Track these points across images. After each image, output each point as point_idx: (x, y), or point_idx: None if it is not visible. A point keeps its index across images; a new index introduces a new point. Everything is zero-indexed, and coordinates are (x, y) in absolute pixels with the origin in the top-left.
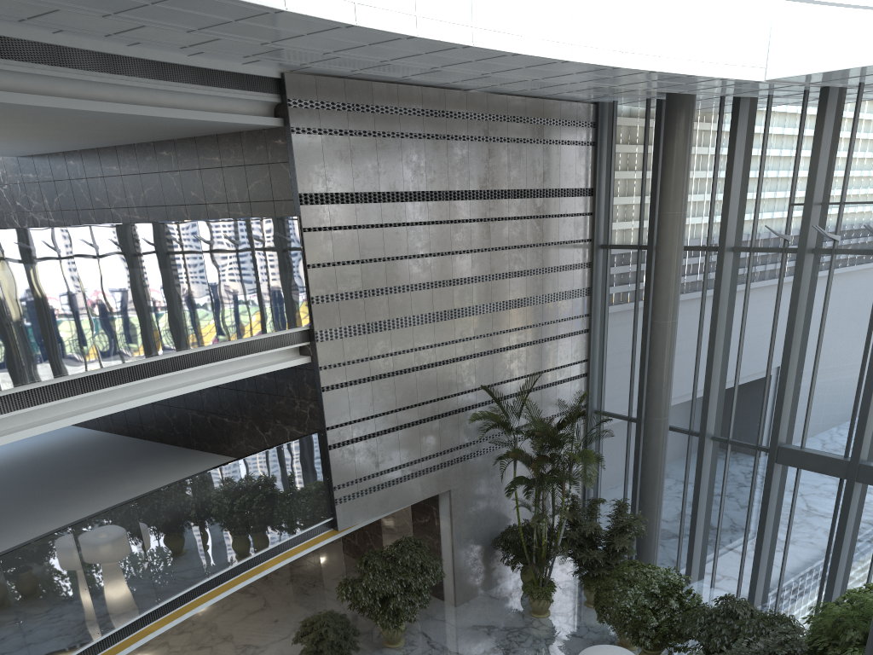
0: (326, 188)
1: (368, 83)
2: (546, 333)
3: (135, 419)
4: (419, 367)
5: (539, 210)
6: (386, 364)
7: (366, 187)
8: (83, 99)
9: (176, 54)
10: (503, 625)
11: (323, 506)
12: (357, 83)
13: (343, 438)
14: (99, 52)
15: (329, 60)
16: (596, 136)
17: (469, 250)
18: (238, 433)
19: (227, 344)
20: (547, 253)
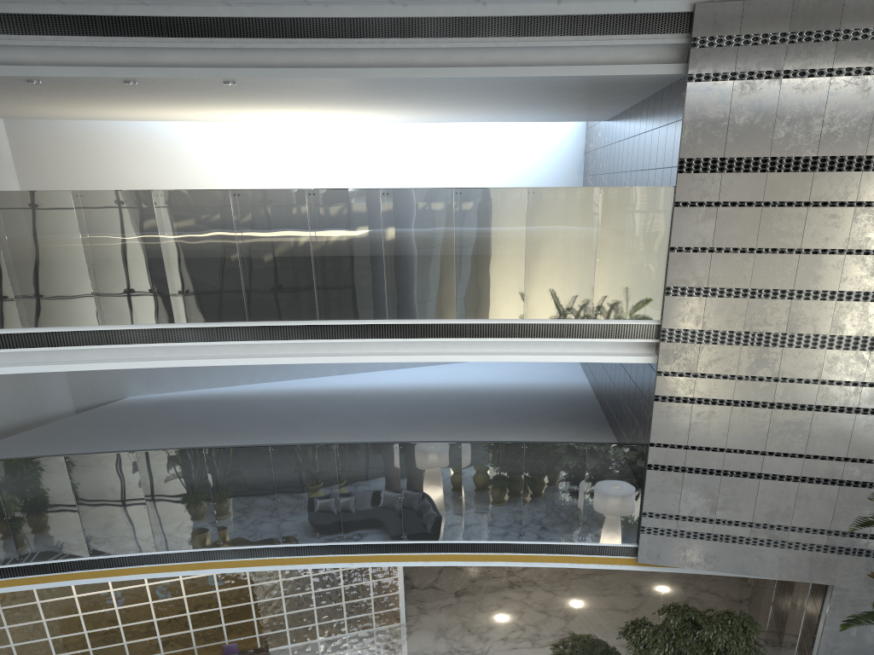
0: (723, 151)
1: None
2: None
3: (600, 383)
4: (821, 407)
5: None
6: (763, 390)
7: (792, 149)
8: (441, 66)
9: (543, 4)
10: None
11: (627, 528)
12: None
13: (671, 462)
14: (453, 17)
15: None
16: None
17: None
18: (624, 423)
19: (539, 322)
20: None
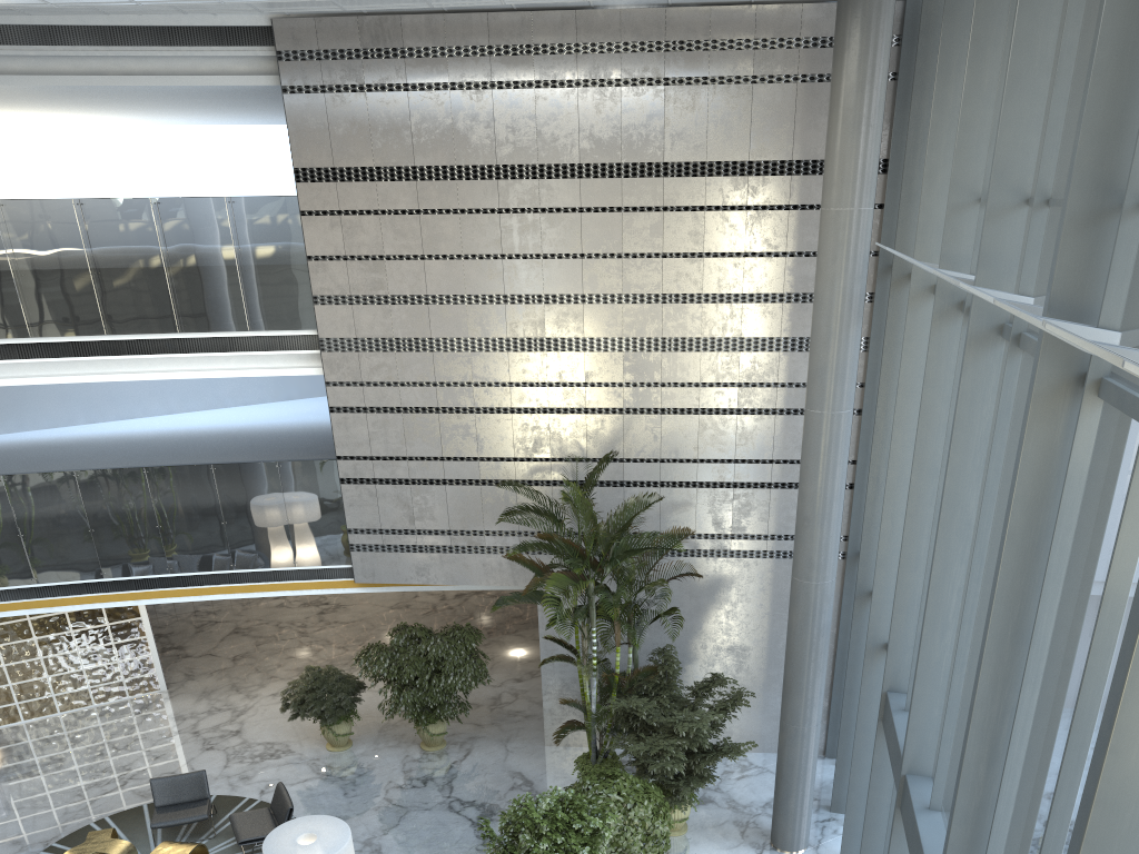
0: (332, 161)
1: (396, 17)
2: (749, 402)
3: None
4: (481, 409)
5: (737, 196)
6: (426, 396)
7: (392, 159)
8: (37, 74)
9: (123, 15)
10: (541, 789)
11: (339, 547)
12: (378, 19)
13: (361, 475)
14: (33, 25)
15: (179, 6)
16: (899, 61)
17: (578, 254)
18: None
19: (197, 336)
20: (756, 270)
